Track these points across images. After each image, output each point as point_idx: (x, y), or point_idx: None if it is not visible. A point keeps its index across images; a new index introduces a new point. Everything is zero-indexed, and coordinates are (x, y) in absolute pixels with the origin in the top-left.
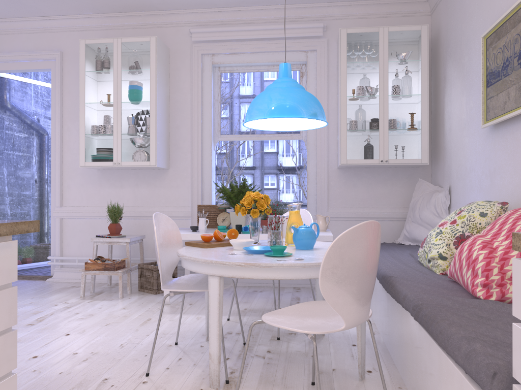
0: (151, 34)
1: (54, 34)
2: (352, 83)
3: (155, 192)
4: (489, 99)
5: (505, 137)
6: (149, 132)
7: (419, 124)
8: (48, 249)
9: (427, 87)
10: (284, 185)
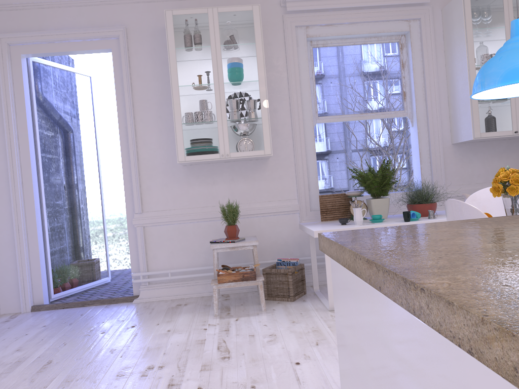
0: (235, 4)
1: (113, 7)
2: (479, 50)
3: (255, 186)
4: None
5: None
6: (260, 116)
7: None
8: (98, 266)
9: None
10: None
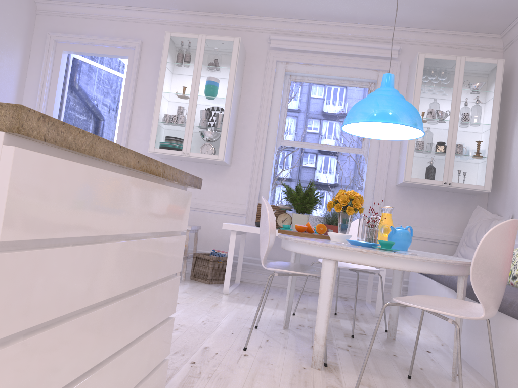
0: (231, 36)
1: (136, 24)
2: (424, 105)
3: (214, 186)
4: None
5: None
6: (221, 127)
7: (485, 152)
8: None
9: (497, 118)
10: None
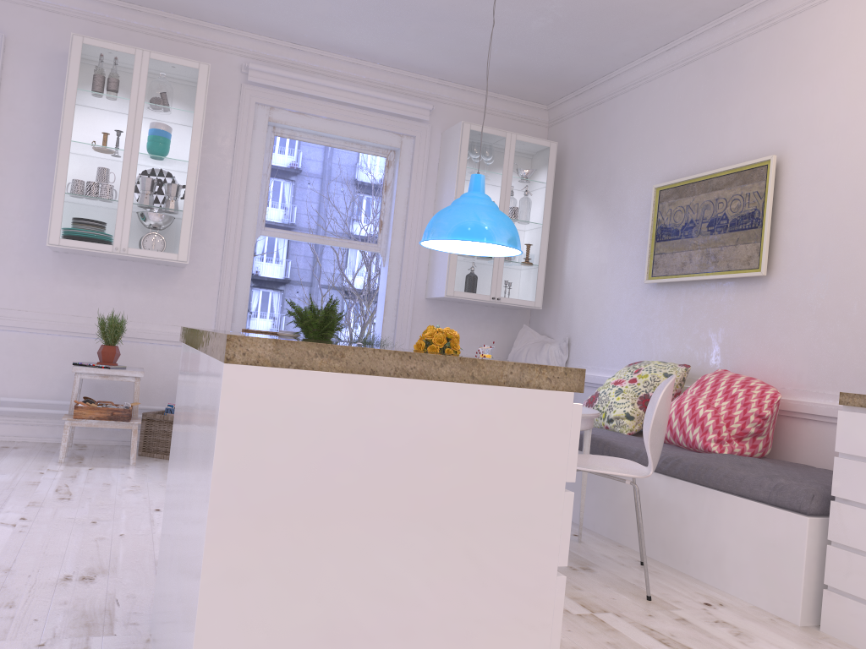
0: (178, 51)
1: None
2: None
3: (157, 301)
4: (661, 255)
5: (674, 298)
6: (182, 208)
7: (537, 259)
8: None
9: (549, 217)
10: (258, 305)
